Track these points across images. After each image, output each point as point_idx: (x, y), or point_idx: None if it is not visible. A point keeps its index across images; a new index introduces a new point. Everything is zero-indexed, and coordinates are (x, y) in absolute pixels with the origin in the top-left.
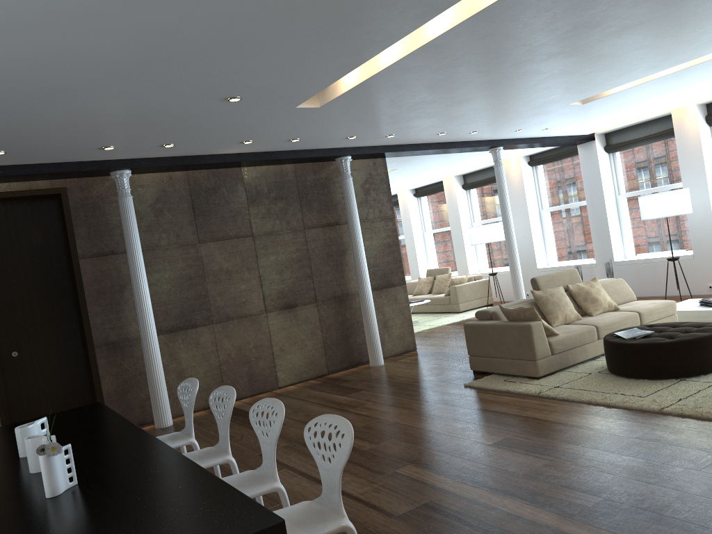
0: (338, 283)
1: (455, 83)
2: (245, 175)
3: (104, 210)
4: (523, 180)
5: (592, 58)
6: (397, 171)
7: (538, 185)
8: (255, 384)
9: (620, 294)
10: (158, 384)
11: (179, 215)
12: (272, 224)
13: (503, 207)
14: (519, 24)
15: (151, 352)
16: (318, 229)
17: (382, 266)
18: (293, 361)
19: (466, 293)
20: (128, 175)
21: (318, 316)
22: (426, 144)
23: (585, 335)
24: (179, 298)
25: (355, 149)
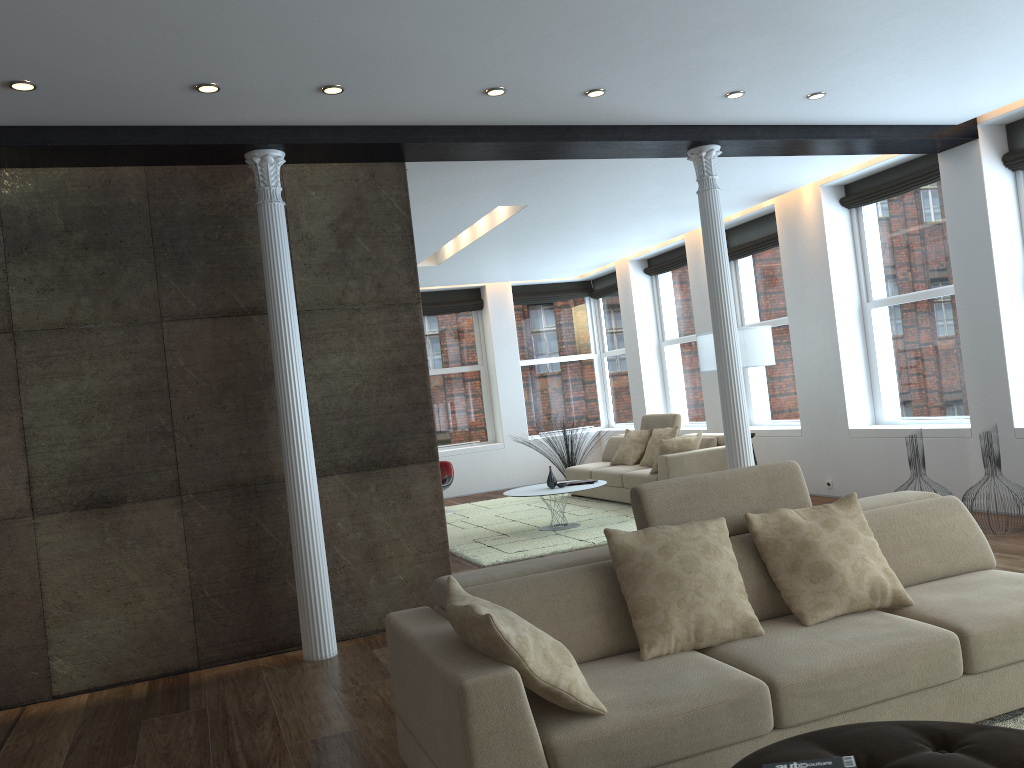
0: (246, 451)
1: None
2: (5, 188)
3: None
4: (827, 237)
5: None
6: (536, 212)
7: (862, 250)
8: None
9: (939, 548)
10: None
11: None
12: (70, 305)
13: (714, 288)
14: None
15: None
16: (202, 322)
17: (374, 416)
18: (102, 635)
19: (692, 471)
20: None
21: (181, 527)
22: (492, 129)
23: (715, 718)
24: None
25: (283, 131)
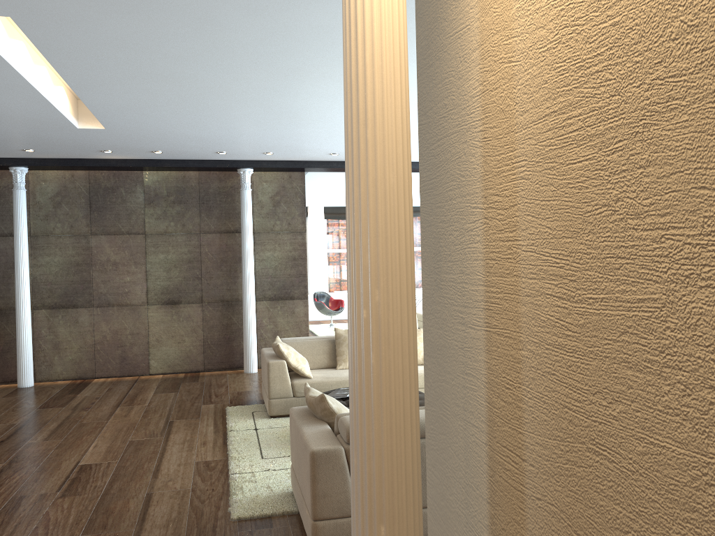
0: (229, 288)
1: (207, 114)
2: (146, 178)
3: (9, 198)
4: None
5: (326, 97)
6: None
7: None
8: (126, 367)
9: None
10: (21, 350)
11: (76, 208)
12: (166, 225)
13: None
14: (130, 71)
15: (19, 323)
16: (215, 234)
17: (282, 278)
18: (169, 353)
19: None
20: (22, 171)
21: (201, 315)
22: (339, 162)
23: (346, 384)
24: (65, 280)
25: (252, 162)
